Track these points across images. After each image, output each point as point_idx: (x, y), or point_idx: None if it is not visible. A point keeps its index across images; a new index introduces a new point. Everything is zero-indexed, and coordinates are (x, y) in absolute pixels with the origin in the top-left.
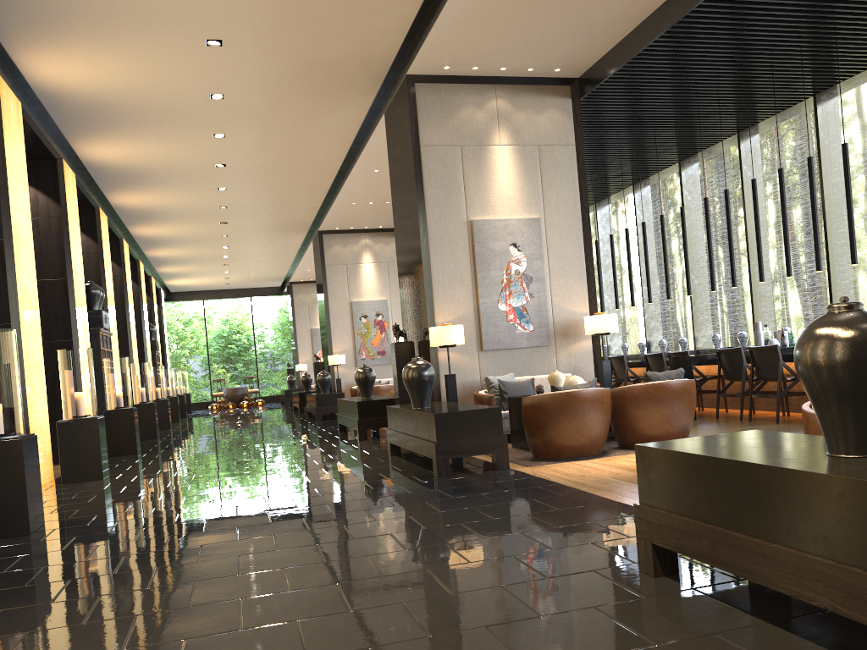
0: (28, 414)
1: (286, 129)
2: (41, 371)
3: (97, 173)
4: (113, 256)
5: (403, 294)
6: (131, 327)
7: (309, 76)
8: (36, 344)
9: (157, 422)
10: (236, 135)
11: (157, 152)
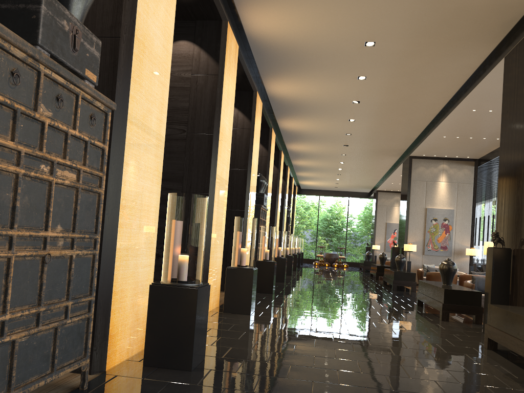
0: (209, 259)
1: (413, 73)
2: (222, 230)
3: (275, 104)
4: (274, 161)
5: (501, 207)
6: (278, 206)
7: (448, 24)
8: (222, 210)
9: (285, 271)
10: (374, 78)
11: (315, 90)
